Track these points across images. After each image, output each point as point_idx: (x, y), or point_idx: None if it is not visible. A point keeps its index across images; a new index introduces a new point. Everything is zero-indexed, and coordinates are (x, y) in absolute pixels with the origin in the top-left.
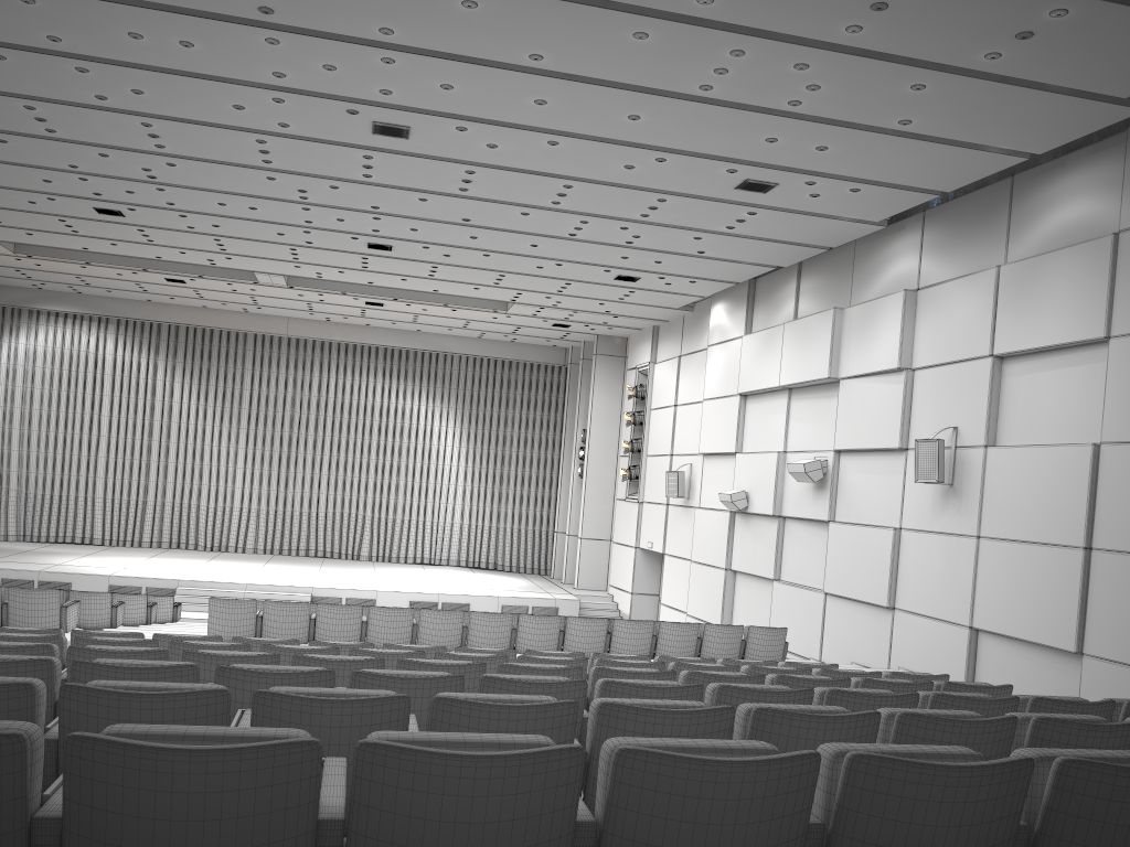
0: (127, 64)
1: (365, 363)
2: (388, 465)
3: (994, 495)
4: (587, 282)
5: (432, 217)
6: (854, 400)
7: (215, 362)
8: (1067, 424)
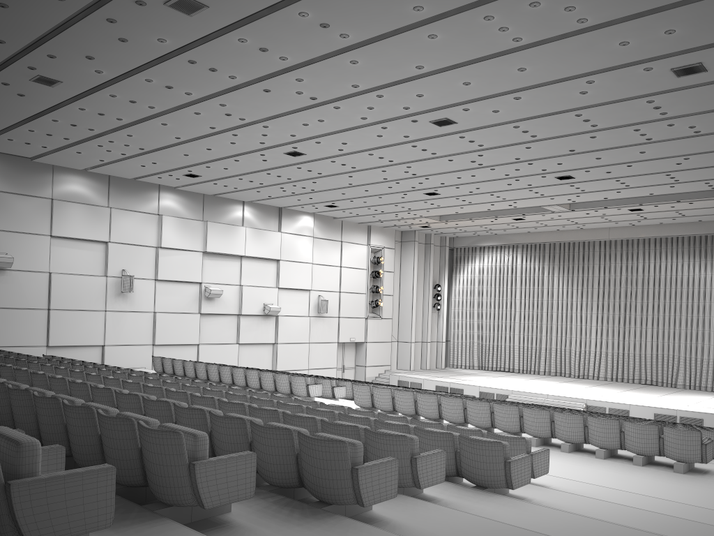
0: (324, 135)
1: (674, 249)
2: (695, 320)
3: None
4: None
5: (553, 155)
6: None
7: (576, 262)
8: None
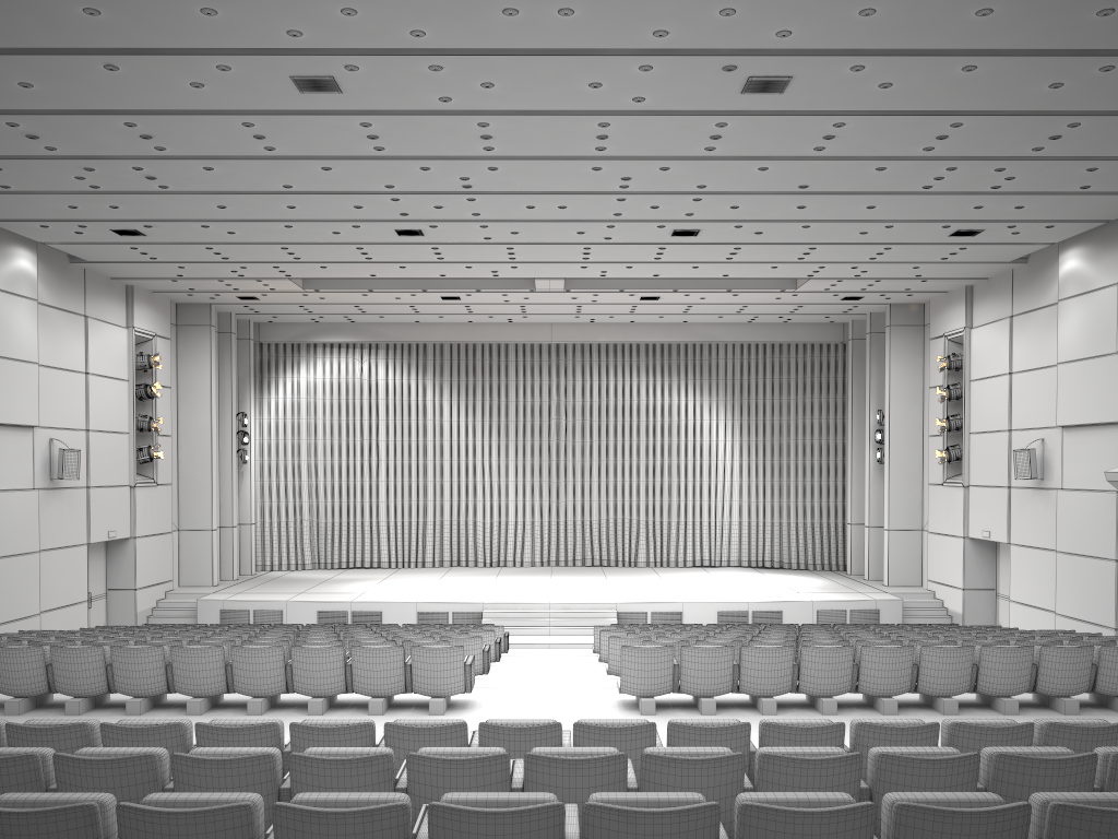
0: (486, 52)
1: (627, 362)
2: (659, 466)
3: None
4: (912, 244)
5: (762, 189)
6: None
7: (480, 376)
8: None
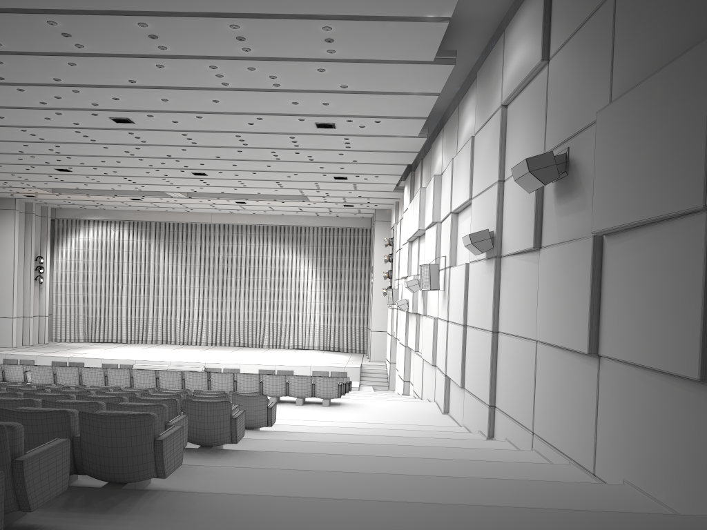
0: None
1: (261, 235)
2: (276, 293)
3: (451, 296)
4: (325, 182)
5: (201, 157)
6: (427, 242)
7: (180, 240)
8: (467, 251)
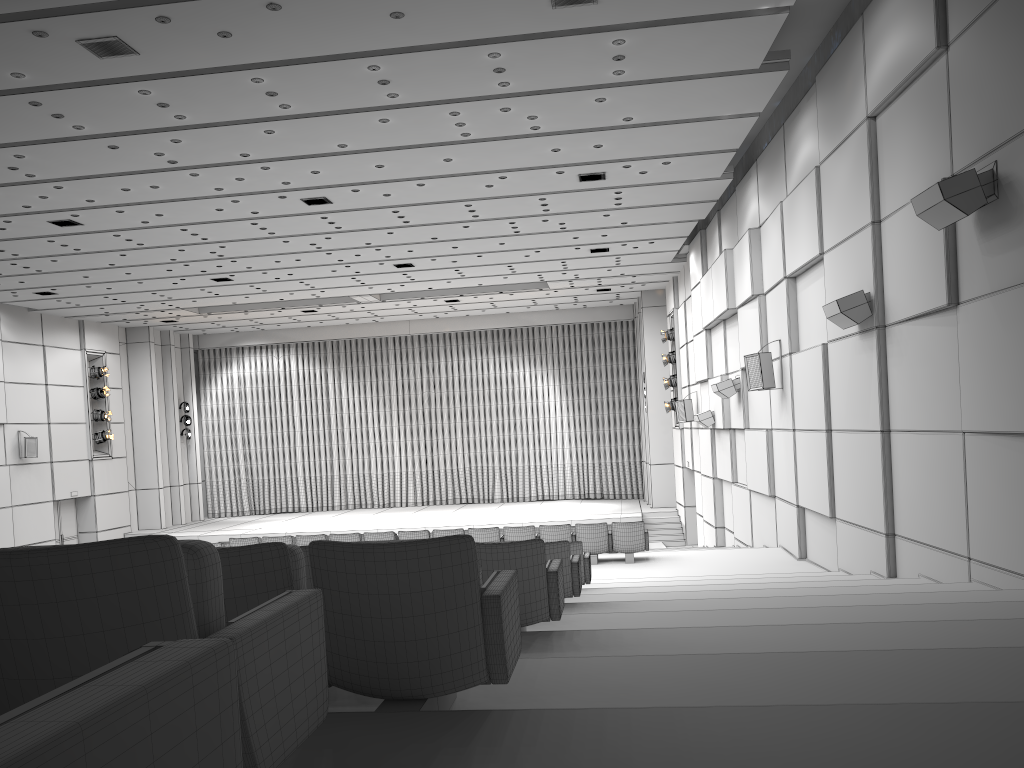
0: (139, 203)
1: (478, 344)
2: (506, 424)
3: (797, 394)
4: (576, 258)
5: (411, 241)
6: (743, 325)
7: (367, 363)
8: (820, 328)
